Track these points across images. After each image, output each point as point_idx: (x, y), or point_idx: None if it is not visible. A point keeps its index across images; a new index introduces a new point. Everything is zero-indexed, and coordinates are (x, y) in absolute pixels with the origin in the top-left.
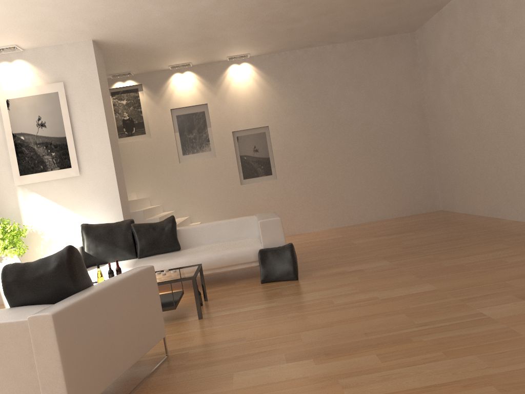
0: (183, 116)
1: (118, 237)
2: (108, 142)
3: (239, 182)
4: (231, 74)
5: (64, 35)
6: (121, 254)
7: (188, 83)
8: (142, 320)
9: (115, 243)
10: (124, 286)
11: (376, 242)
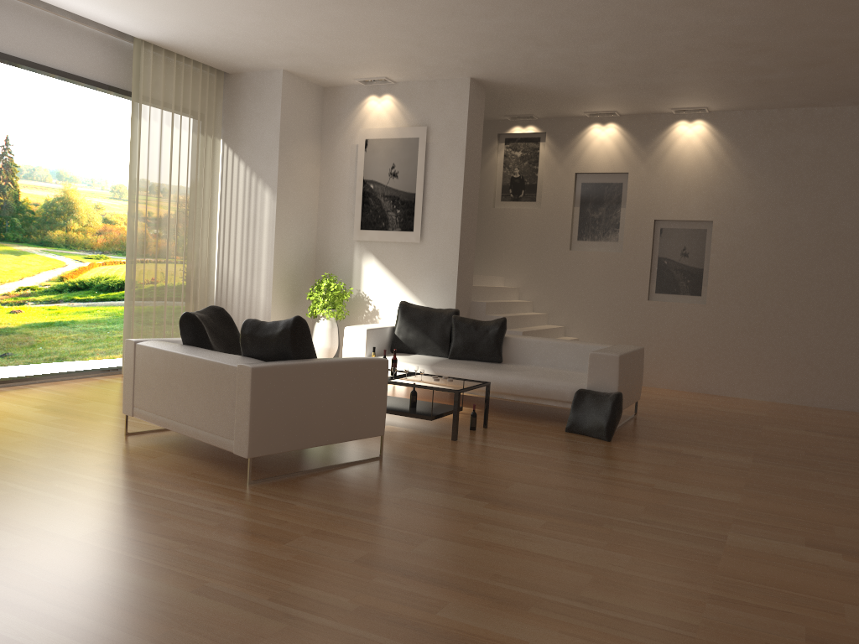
0: (590, 186)
1: (434, 327)
2: (460, 208)
3: (646, 296)
4: (674, 134)
5: (436, 71)
6: (432, 348)
7: (608, 140)
8: (353, 407)
9: (428, 333)
10: (340, 368)
11: (790, 436)
